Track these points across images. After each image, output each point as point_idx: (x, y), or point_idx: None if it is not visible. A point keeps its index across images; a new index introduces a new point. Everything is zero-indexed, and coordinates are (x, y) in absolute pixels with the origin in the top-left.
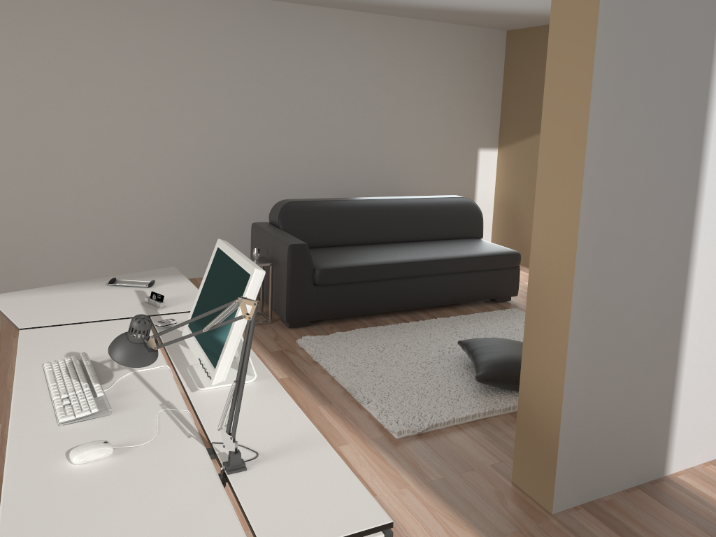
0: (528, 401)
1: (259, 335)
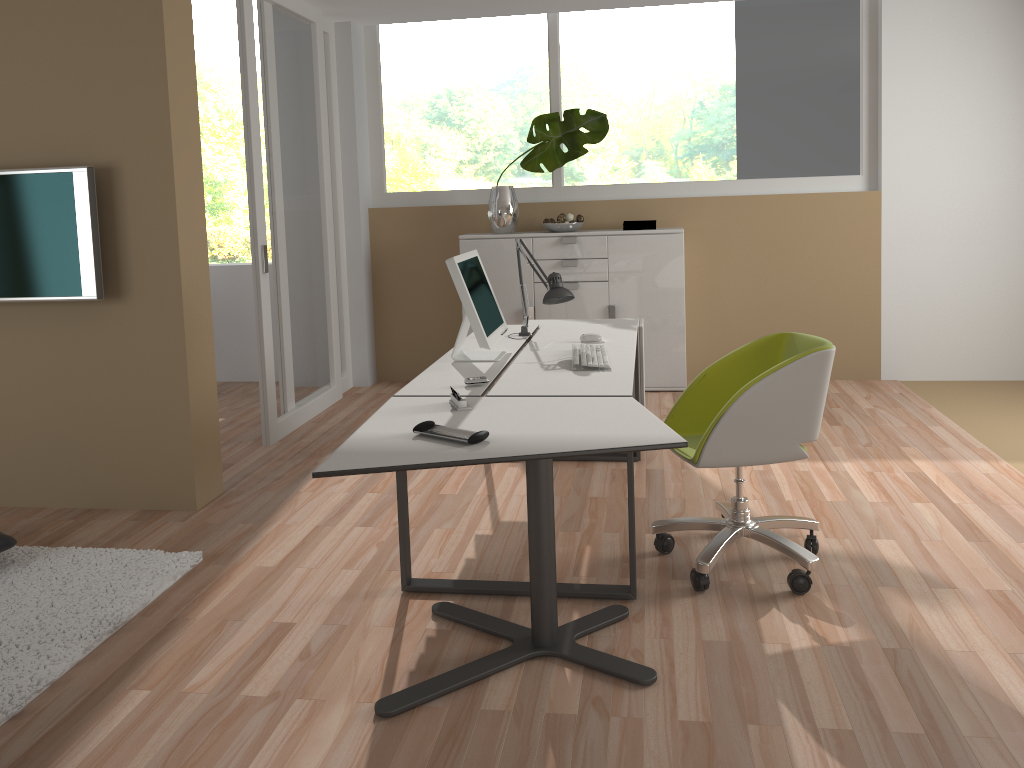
0: (198, 416)
1: None
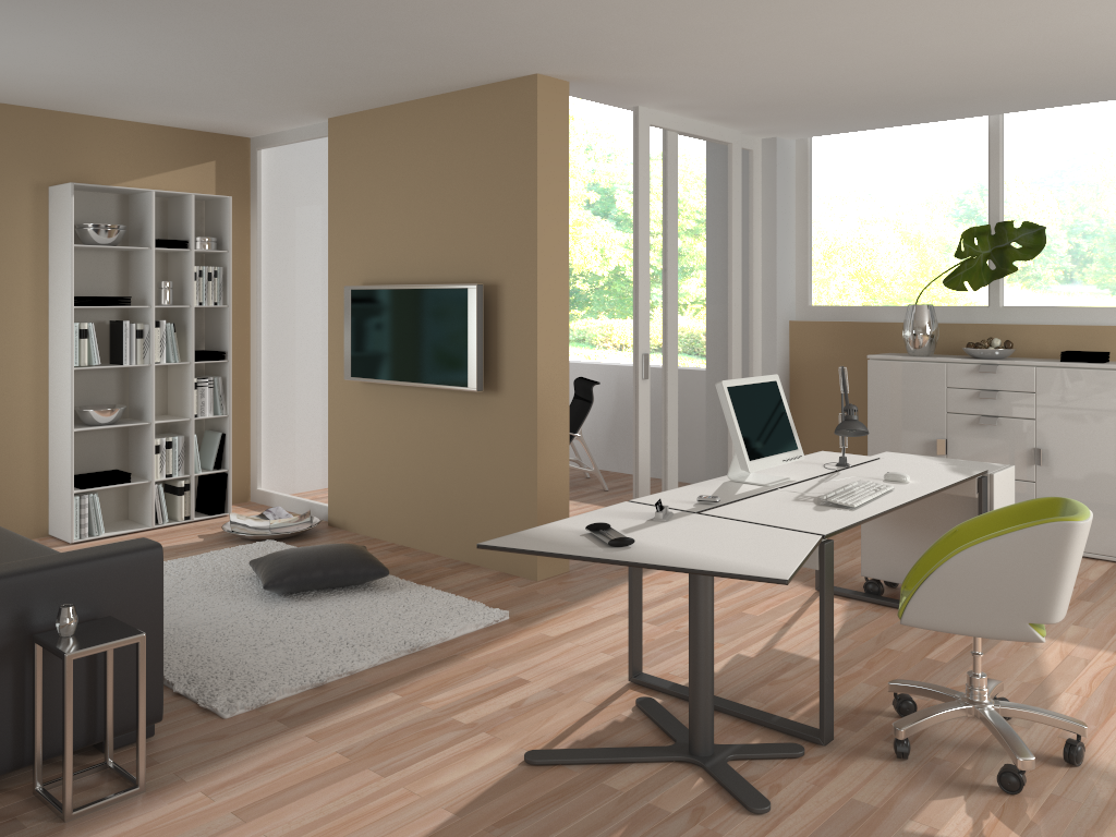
0: (545, 499)
1: (204, 757)
